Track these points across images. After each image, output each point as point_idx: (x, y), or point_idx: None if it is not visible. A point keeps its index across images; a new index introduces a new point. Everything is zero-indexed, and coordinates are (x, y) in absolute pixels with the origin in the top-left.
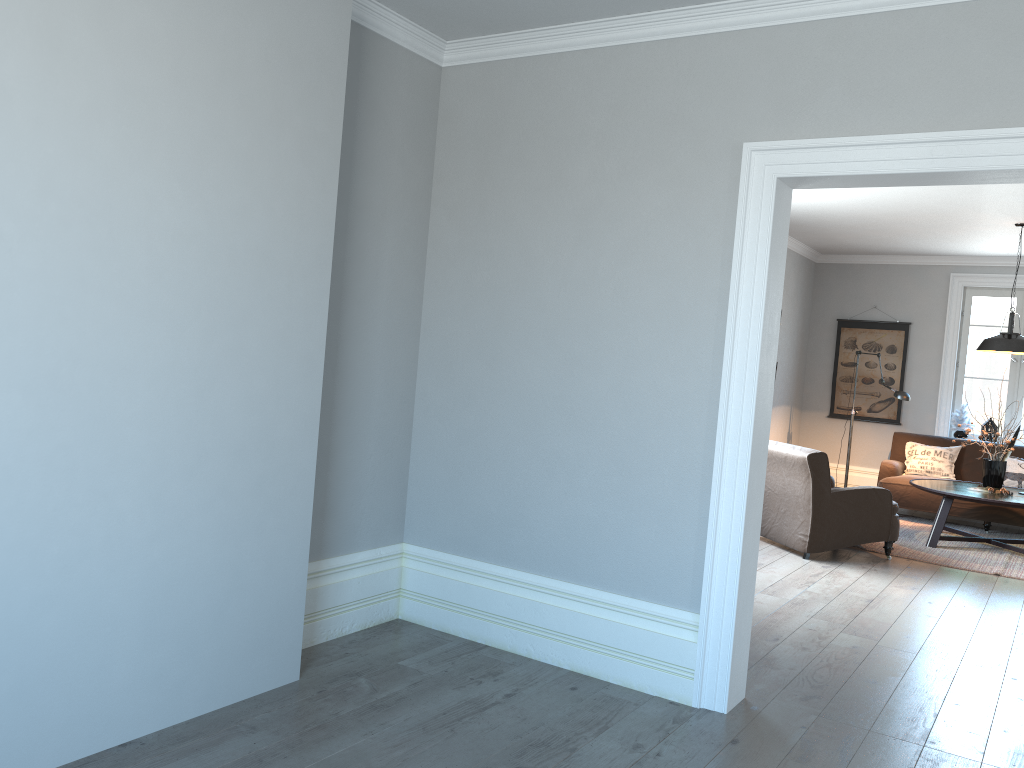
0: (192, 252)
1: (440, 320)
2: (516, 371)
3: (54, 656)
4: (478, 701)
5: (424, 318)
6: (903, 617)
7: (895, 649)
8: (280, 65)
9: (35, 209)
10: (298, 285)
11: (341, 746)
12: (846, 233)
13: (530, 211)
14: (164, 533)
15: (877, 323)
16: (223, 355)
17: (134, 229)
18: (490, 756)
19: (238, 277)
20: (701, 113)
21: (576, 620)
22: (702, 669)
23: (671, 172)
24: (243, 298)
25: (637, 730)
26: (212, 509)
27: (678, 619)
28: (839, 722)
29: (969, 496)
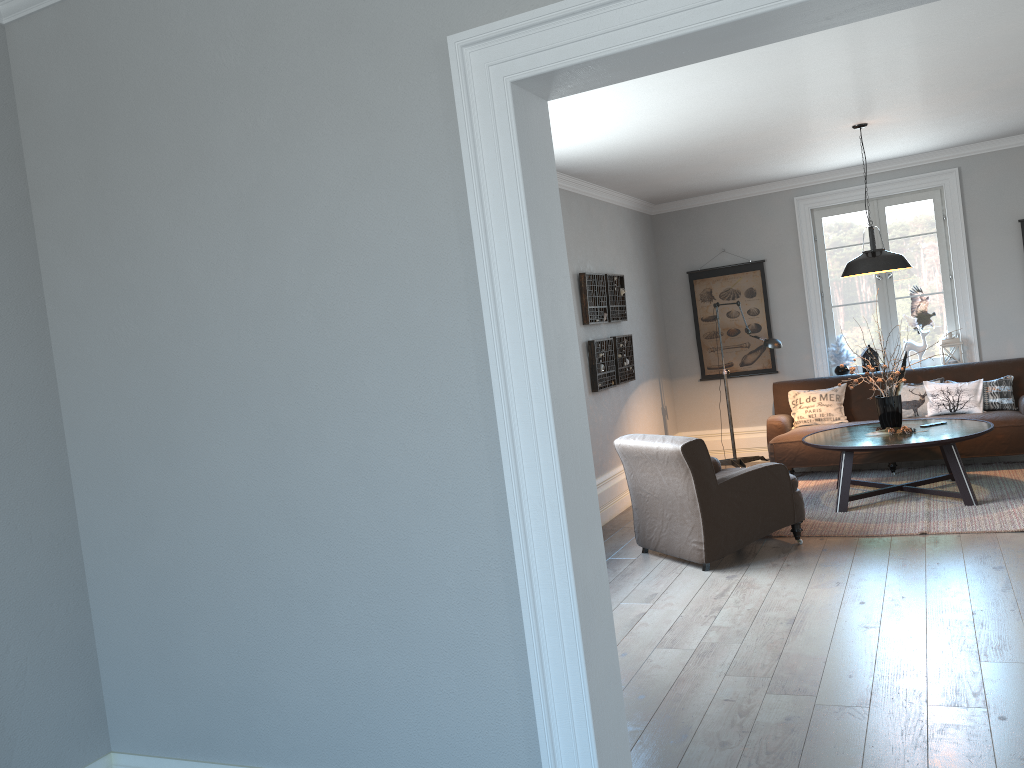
0: None
1: (87, 408)
2: (206, 466)
3: None
4: None
5: (65, 410)
6: (837, 639)
7: (840, 706)
8: None
9: None
10: None
11: None
12: (674, 175)
13: (171, 216)
14: None
15: (730, 267)
16: None
17: None
18: None
19: None
20: (378, 6)
21: None
22: None
23: (355, 110)
24: None
25: None
26: None
27: None
28: None
29: (871, 446)
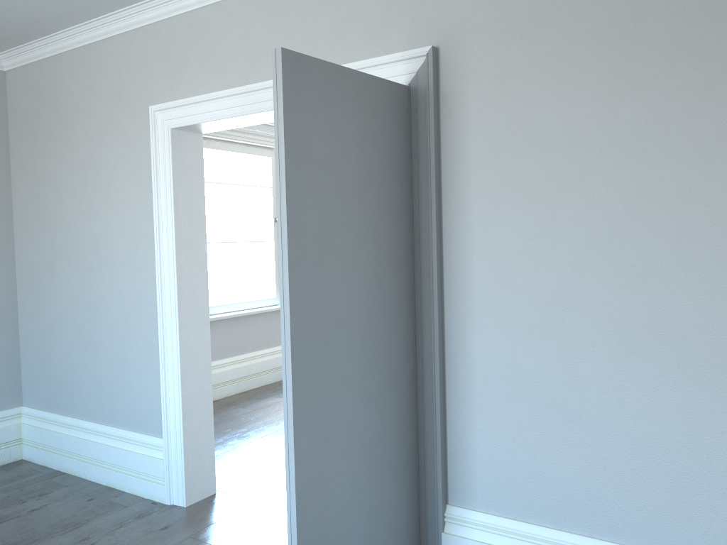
0: None
1: (24, 249)
2: (63, 280)
3: None
4: (5, 517)
5: (16, 248)
6: None
7: None
8: None
9: None
10: None
11: None
12: None
13: (58, 167)
14: None
15: None
16: None
17: None
18: None
19: None
20: (131, 87)
21: (105, 450)
22: (168, 477)
23: (121, 131)
24: None
25: (100, 527)
26: None
27: (155, 444)
28: (266, 504)
29: None
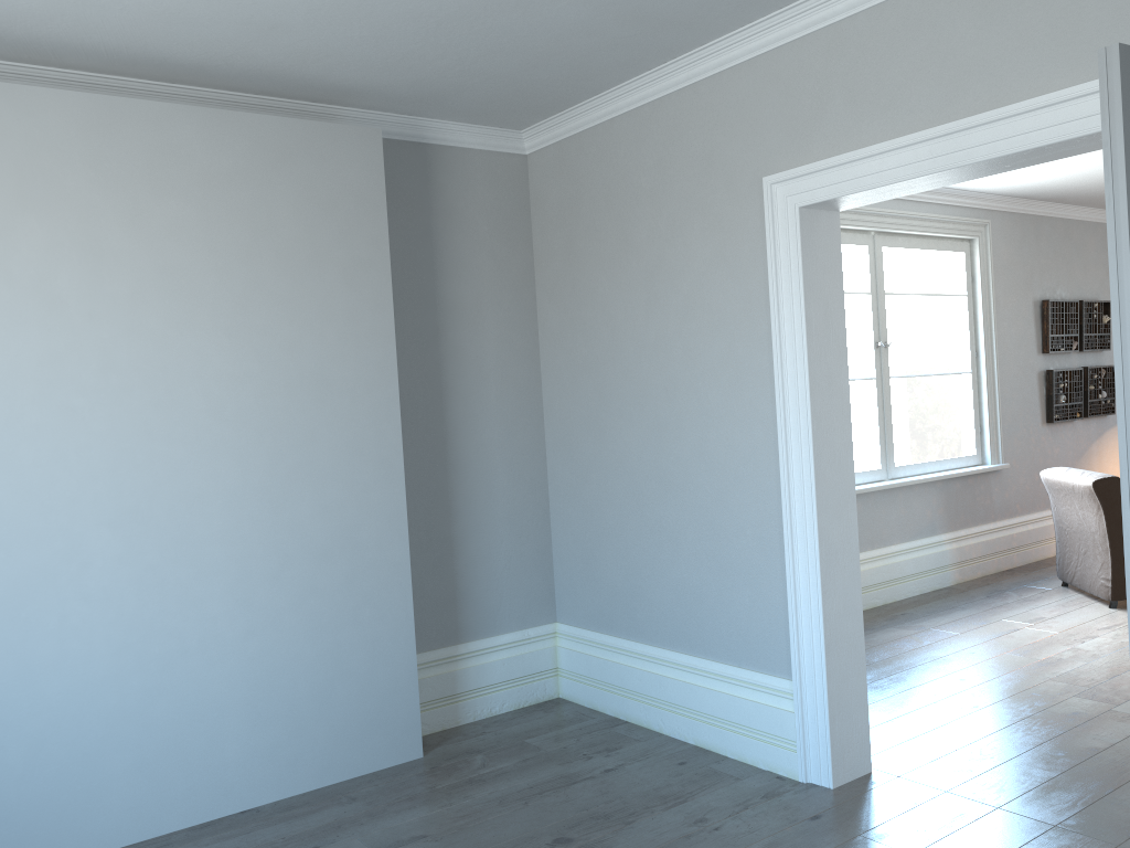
0: (248, 390)
1: (556, 400)
2: (618, 443)
3: (168, 737)
4: (573, 776)
5: (544, 400)
6: None
7: None
8: (312, 211)
9: (99, 383)
10: (363, 398)
11: (415, 815)
12: None
13: (608, 281)
14: (257, 630)
15: None
16: (293, 472)
17: (189, 382)
18: (543, 827)
19: (297, 403)
20: (728, 153)
21: (693, 693)
22: (803, 741)
23: (712, 220)
24: (306, 420)
25: (715, 805)
26: (302, 607)
27: (777, 688)
28: (967, 798)
29: None
